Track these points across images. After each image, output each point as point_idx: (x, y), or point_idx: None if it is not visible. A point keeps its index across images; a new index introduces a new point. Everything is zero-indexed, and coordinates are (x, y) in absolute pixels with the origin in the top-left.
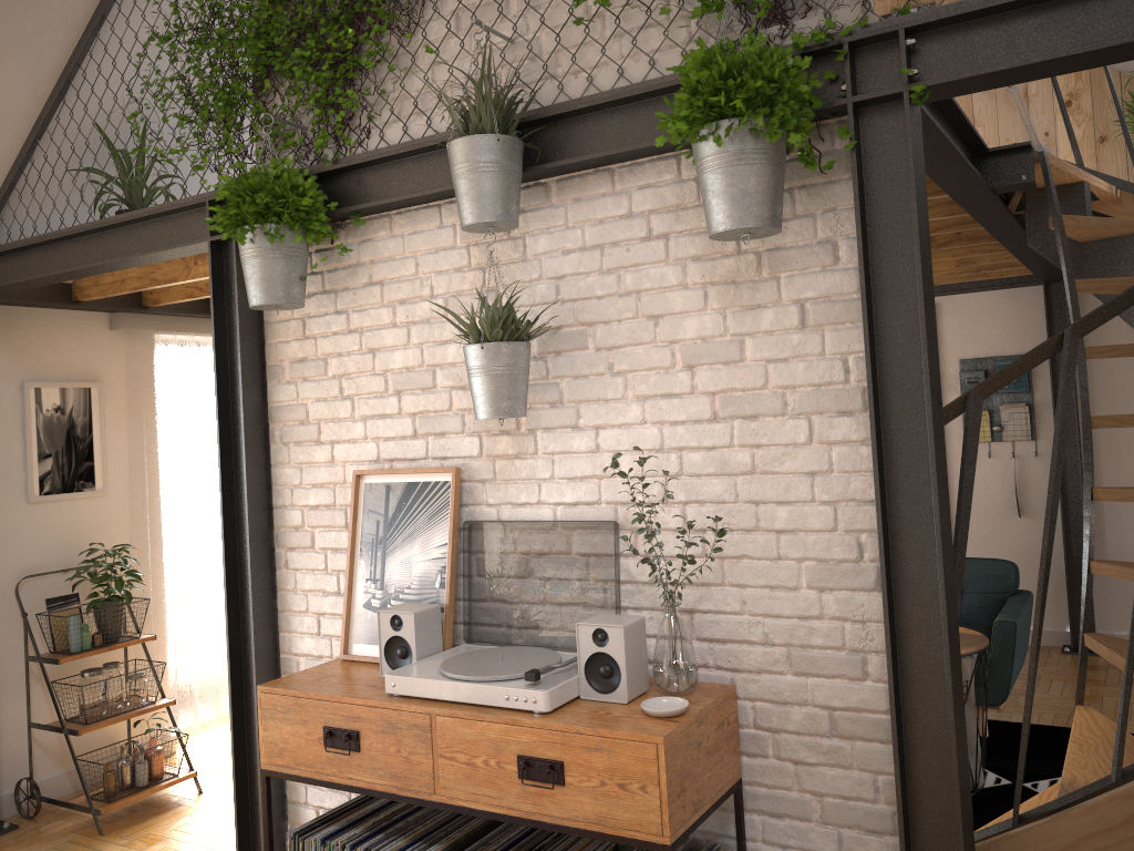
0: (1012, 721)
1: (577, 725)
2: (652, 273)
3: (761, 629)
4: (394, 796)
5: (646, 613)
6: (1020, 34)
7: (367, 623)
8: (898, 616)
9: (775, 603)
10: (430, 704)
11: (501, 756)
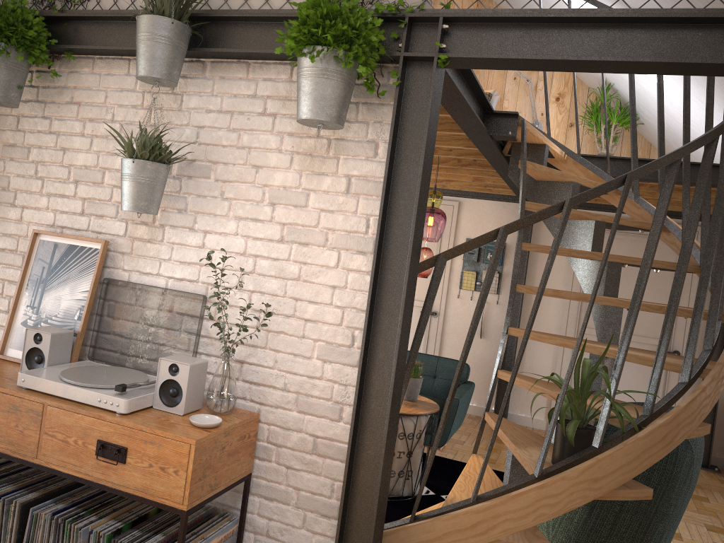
0: (447, 458)
1: (142, 425)
2: (261, 137)
3: (283, 380)
4: (8, 456)
5: (213, 358)
6: (509, 39)
7: (21, 335)
8: (366, 385)
9: (295, 365)
10: (46, 397)
11: (86, 438)
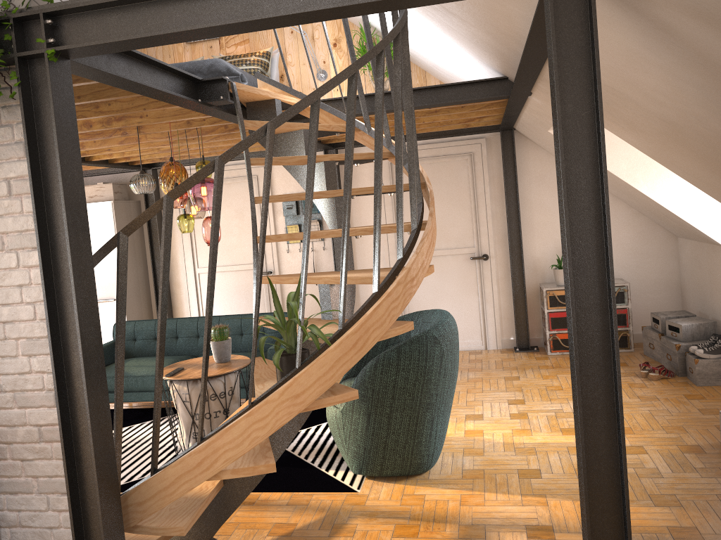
0: None
1: None
2: None
3: None
4: None
5: None
6: (110, 23)
7: None
8: (66, 368)
9: (5, 366)
10: None
11: None
